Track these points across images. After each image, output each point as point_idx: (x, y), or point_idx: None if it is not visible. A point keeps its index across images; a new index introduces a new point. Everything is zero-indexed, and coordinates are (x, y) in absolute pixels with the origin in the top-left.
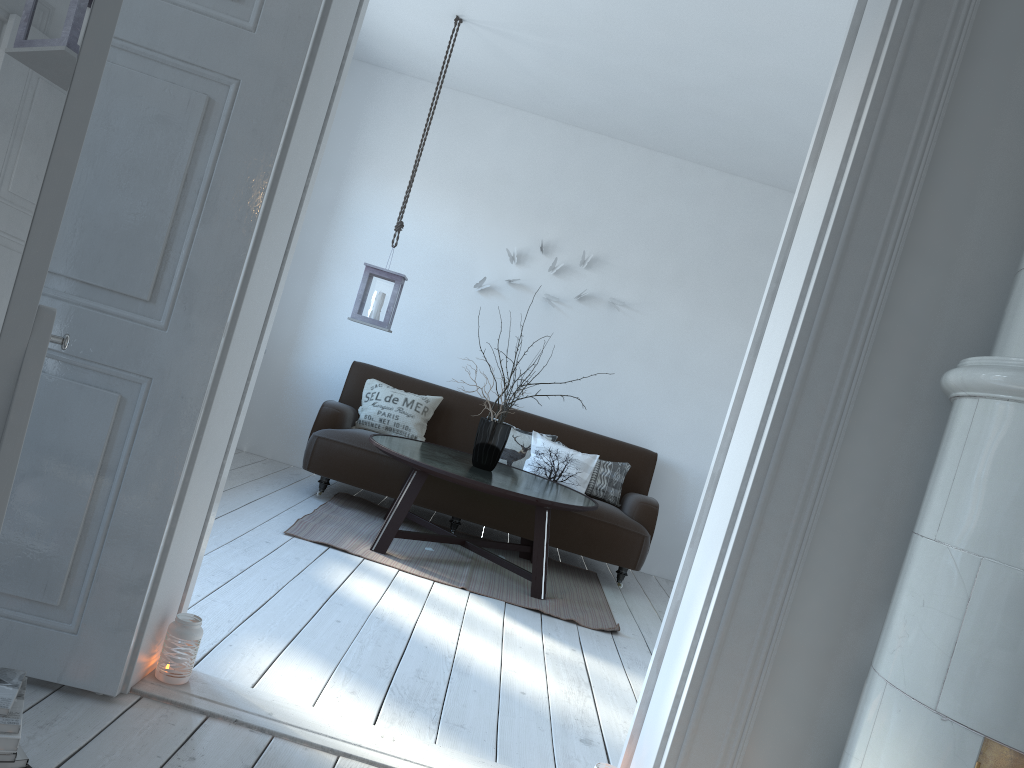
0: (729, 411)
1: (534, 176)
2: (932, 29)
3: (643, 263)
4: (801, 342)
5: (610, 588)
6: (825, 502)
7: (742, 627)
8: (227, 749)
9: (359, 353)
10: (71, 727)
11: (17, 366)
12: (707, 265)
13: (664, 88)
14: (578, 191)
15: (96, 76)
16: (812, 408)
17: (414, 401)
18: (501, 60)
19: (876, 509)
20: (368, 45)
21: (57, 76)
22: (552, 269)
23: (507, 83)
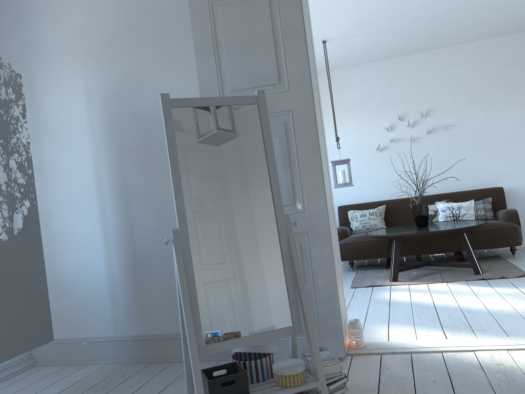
0: None
1: (381, 89)
2: None
3: (451, 102)
4: None
5: (510, 259)
6: None
7: None
8: (397, 362)
9: (338, 202)
10: None
11: (286, 237)
12: (484, 88)
13: (428, 21)
14: (404, 85)
15: (269, 131)
16: None
17: (373, 212)
18: (347, 48)
19: None
20: None
21: (258, 137)
22: (408, 125)
23: (352, 56)
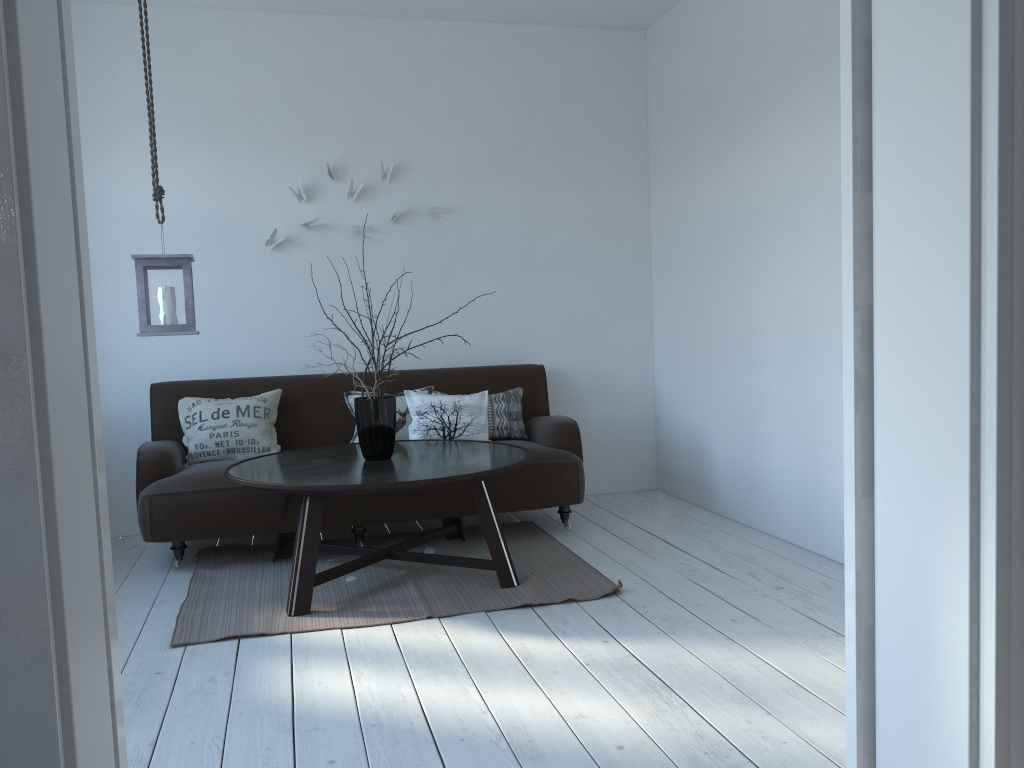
0: (849, 282)
1: (289, 89)
2: None
3: (452, 156)
4: (1006, 135)
5: (560, 533)
6: None
7: None
8: None
9: (152, 372)
10: None
11: None
12: (523, 137)
13: None
14: (348, 92)
15: None
16: None
17: (249, 406)
18: None
19: None
20: None
21: None
22: (351, 195)
23: None
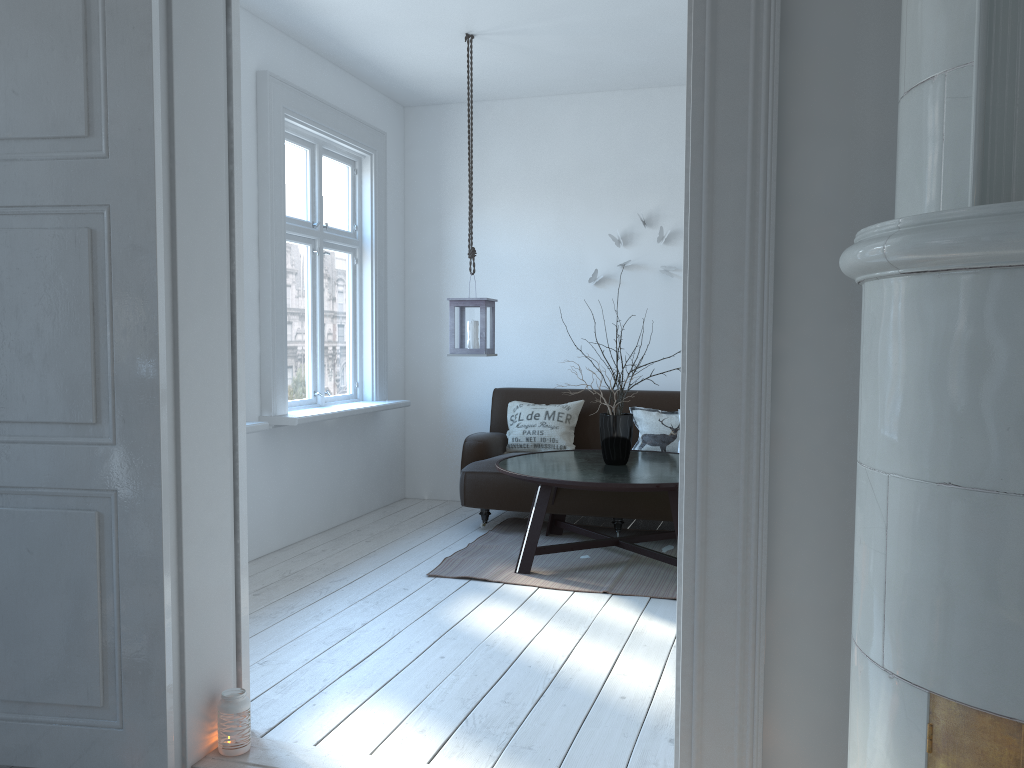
0: None
1: (617, 153)
2: None
3: None
4: (694, 274)
5: None
6: (782, 440)
7: (719, 601)
8: None
9: (500, 379)
10: None
11: None
12: None
13: None
14: (665, 152)
15: None
16: (727, 342)
17: (555, 412)
18: (533, 56)
19: (845, 433)
20: (420, 89)
21: None
22: (661, 239)
23: (554, 74)
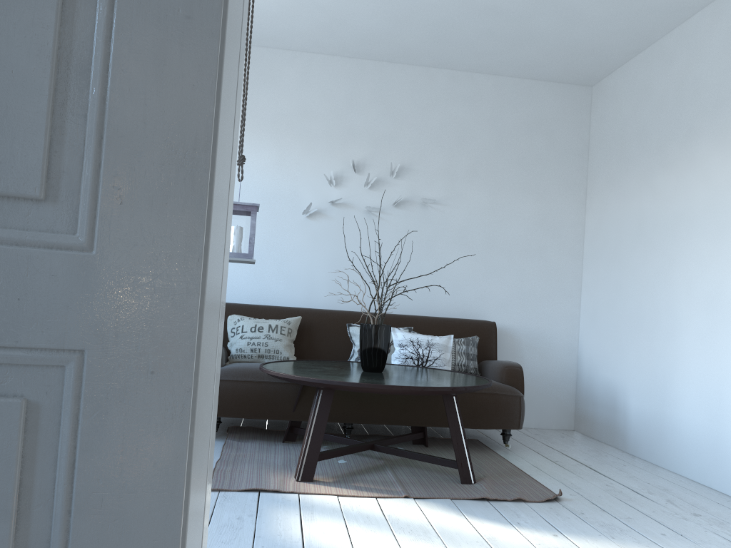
0: None
1: (332, 107)
2: None
3: (442, 163)
4: None
5: (502, 451)
6: None
7: None
8: None
9: None
10: None
11: None
12: (494, 154)
13: None
14: (373, 113)
15: None
16: None
17: (278, 326)
18: None
19: None
20: None
21: None
22: (366, 184)
23: (297, 24)
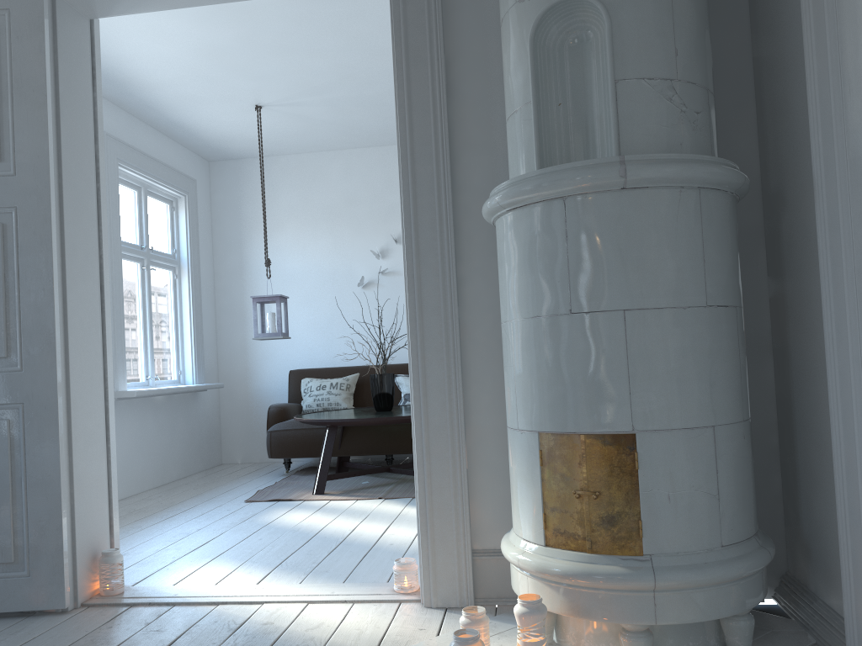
0: None
1: (372, 191)
2: (417, 5)
3: None
4: (407, 232)
5: None
6: (467, 329)
7: (437, 430)
8: (137, 618)
9: (294, 364)
10: (32, 630)
11: None
12: None
13: None
14: None
15: None
16: (430, 271)
17: (338, 383)
18: (306, 121)
19: None
20: (221, 147)
21: None
22: None
23: (323, 135)
